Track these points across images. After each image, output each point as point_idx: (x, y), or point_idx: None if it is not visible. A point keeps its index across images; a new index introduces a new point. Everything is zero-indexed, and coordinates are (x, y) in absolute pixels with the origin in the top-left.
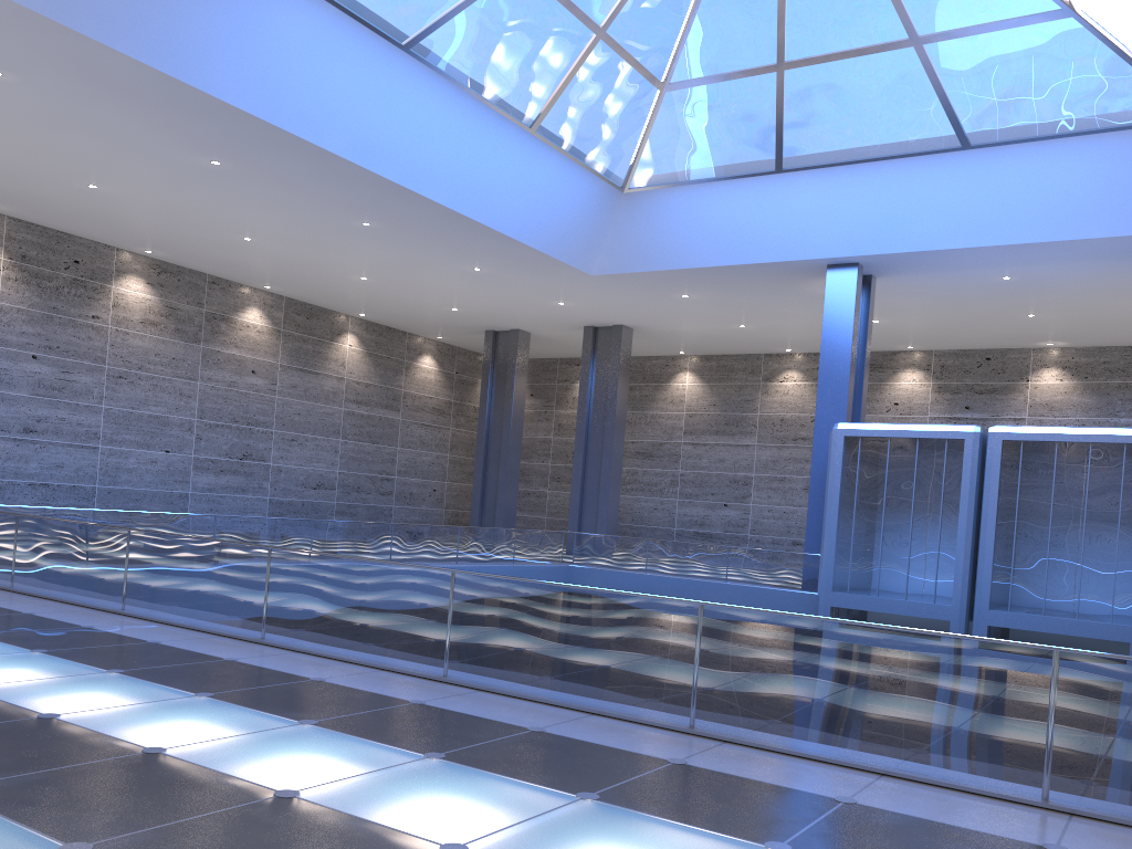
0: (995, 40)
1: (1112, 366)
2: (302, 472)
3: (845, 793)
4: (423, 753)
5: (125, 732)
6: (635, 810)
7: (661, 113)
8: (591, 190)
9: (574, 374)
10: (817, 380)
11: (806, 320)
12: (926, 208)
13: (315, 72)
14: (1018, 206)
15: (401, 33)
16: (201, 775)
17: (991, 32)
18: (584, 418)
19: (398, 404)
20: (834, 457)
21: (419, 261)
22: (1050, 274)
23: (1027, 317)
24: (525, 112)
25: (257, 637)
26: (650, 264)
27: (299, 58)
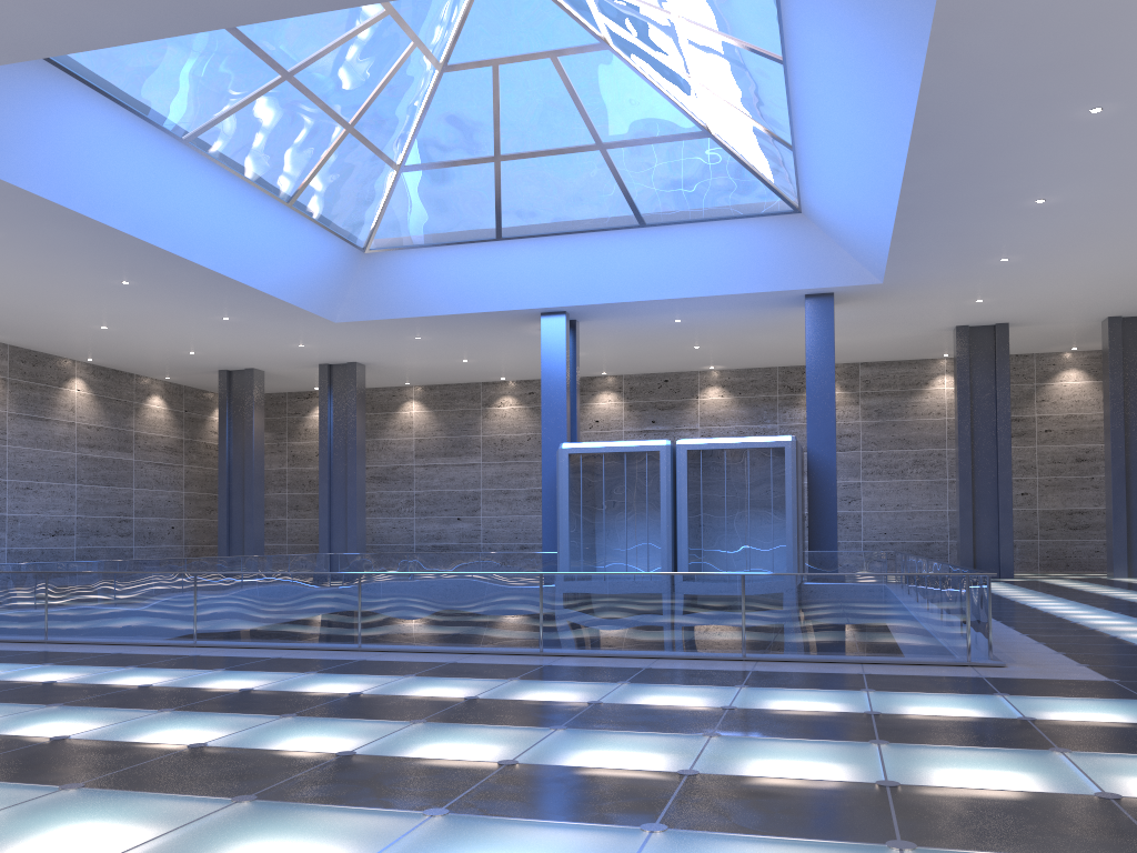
0: (658, 149)
1: (758, 383)
2: (39, 520)
3: (643, 665)
4: (402, 675)
5: (211, 686)
6: (543, 680)
7: (398, 189)
8: (338, 252)
9: (304, 407)
10: (530, 404)
11: (520, 354)
12: (616, 270)
13: (104, 161)
14: (683, 269)
15: (183, 130)
16: (295, 693)
17: (655, 144)
18: (326, 449)
19: (131, 445)
20: (561, 471)
21: (169, 312)
22: (709, 318)
23: (694, 348)
24: (284, 190)
25: (189, 642)
26: (390, 313)
27: (91, 150)
